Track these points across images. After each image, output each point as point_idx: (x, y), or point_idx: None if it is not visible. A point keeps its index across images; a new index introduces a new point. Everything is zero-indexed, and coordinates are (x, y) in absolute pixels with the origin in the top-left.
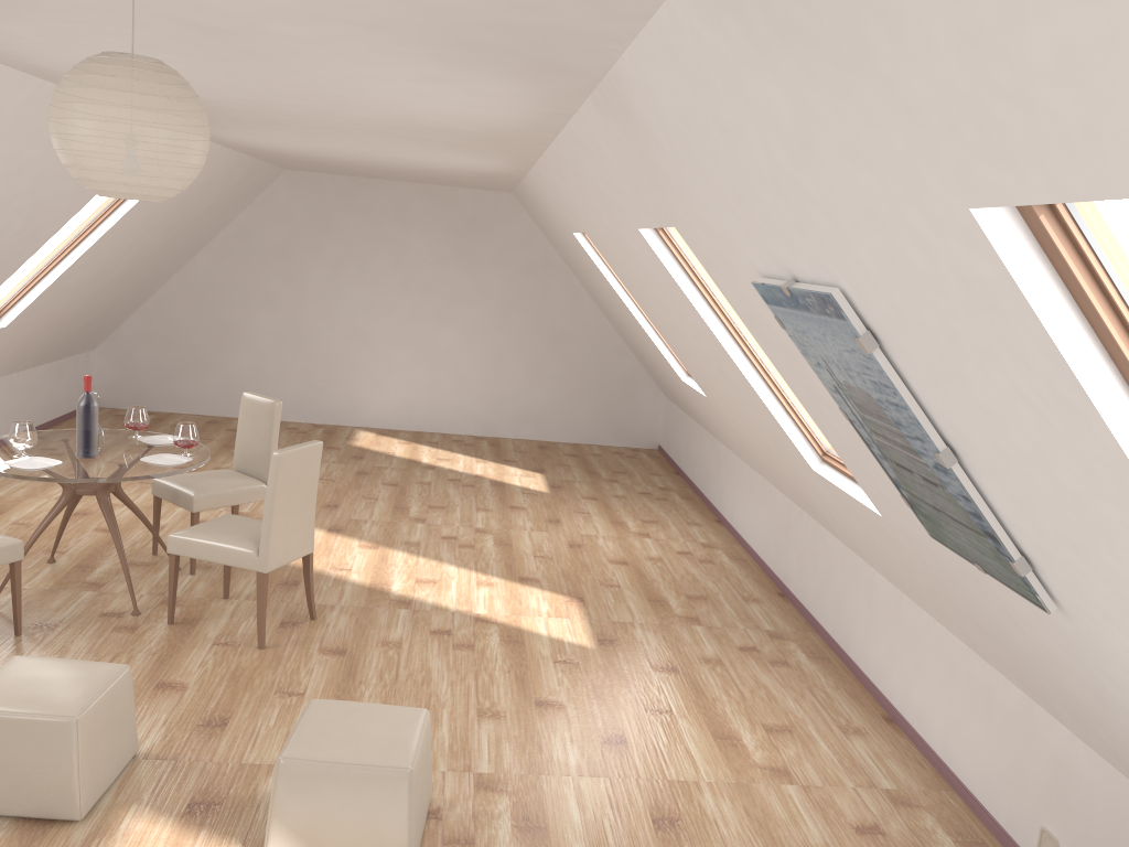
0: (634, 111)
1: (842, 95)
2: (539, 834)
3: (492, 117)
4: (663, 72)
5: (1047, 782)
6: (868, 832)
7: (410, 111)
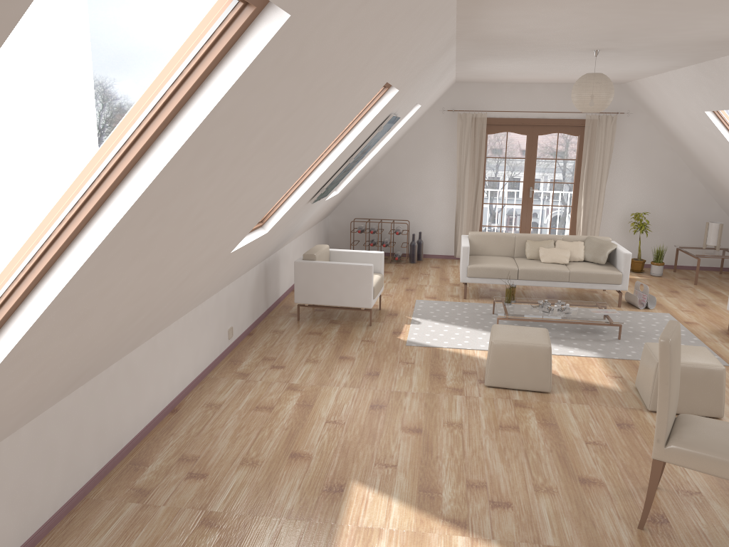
0: (443, 54)
1: (432, 85)
2: (433, 373)
3: (514, 8)
4: (446, 59)
5: (226, 312)
6: (278, 366)
7: (584, 3)
